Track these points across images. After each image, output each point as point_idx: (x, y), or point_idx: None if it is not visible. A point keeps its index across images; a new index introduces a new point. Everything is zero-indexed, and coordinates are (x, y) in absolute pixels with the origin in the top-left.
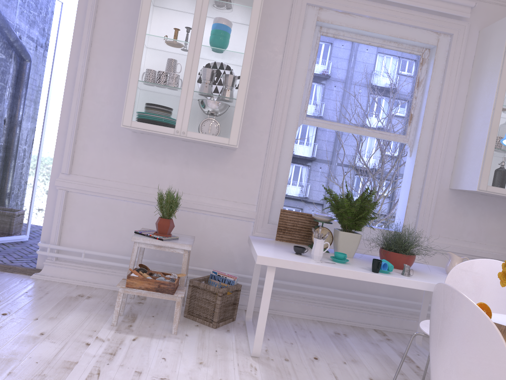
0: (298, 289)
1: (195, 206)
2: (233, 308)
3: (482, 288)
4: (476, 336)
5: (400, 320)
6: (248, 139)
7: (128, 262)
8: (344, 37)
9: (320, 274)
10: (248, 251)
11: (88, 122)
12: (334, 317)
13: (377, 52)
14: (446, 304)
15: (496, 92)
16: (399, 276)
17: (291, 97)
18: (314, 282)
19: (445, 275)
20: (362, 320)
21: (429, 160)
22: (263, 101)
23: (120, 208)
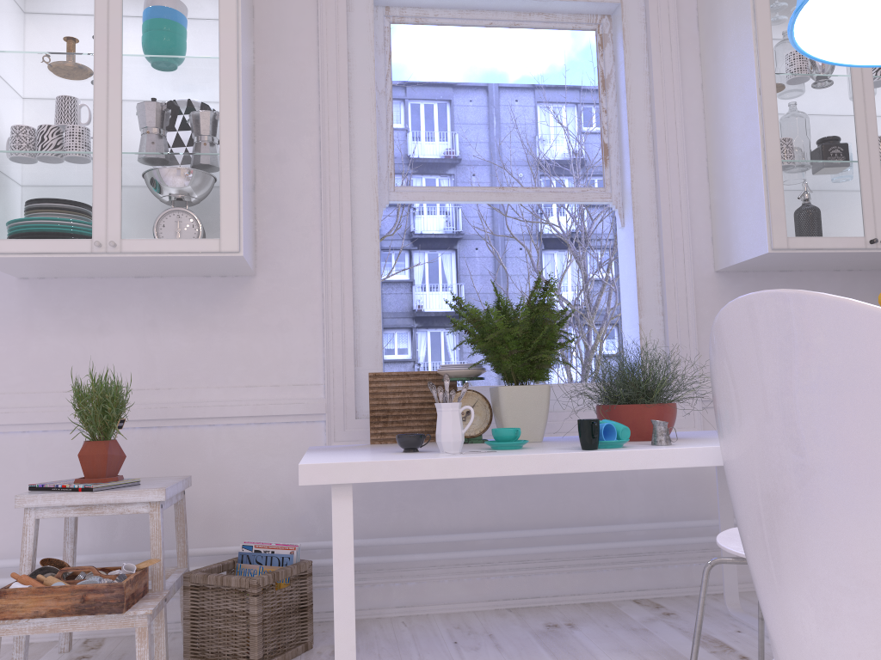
0: (452, 549)
1: (188, 411)
2: (302, 621)
3: None
4: None
5: (685, 568)
6: (278, 248)
7: None
8: (438, 19)
9: (493, 504)
10: (325, 487)
11: None
12: (542, 593)
13: (509, 37)
14: (755, 360)
15: (756, 51)
16: (646, 448)
17: (354, 148)
18: (482, 525)
19: None
20: (606, 587)
21: (661, 223)
22: (295, 166)
23: (18, 450)
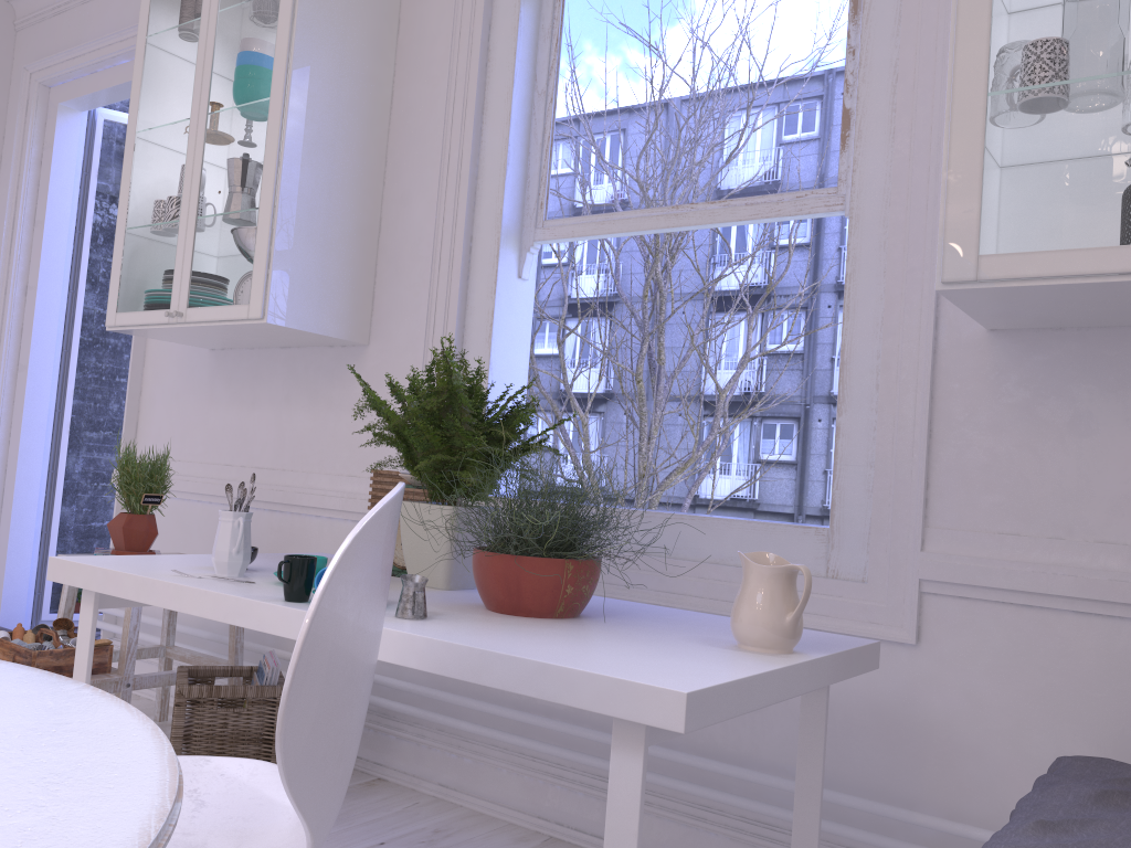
0: (518, 729)
1: (297, 497)
2: (263, 754)
3: None
4: None
5: None
6: (391, 311)
7: (203, 643)
8: None
9: None
10: None
11: (155, 348)
12: None
13: None
14: None
15: None
16: None
17: (482, 176)
18: (557, 707)
19: (703, 643)
20: None
21: (888, 242)
22: (416, 208)
23: (193, 518)
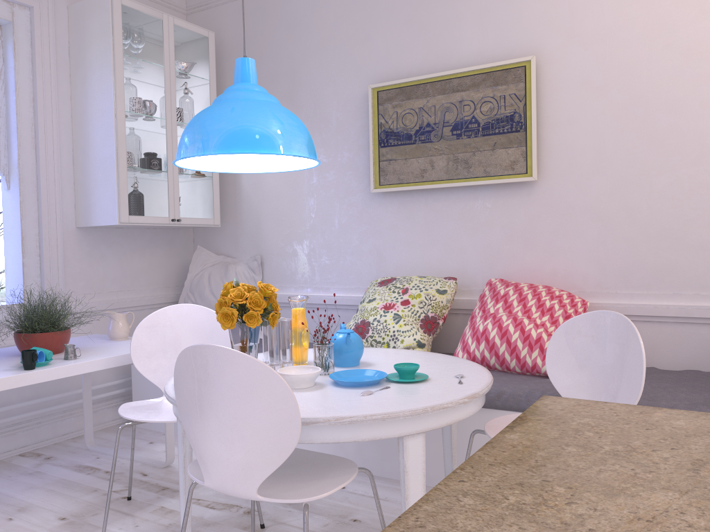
0: None
1: None
2: None
3: (174, 341)
4: (255, 388)
5: (52, 425)
6: None
7: None
8: None
9: None
10: None
11: None
12: None
13: None
14: (209, 366)
15: (115, 94)
16: (65, 363)
17: None
18: None
19: (112, 342)
20: None
21: (41, 192)
22: None
23: None
